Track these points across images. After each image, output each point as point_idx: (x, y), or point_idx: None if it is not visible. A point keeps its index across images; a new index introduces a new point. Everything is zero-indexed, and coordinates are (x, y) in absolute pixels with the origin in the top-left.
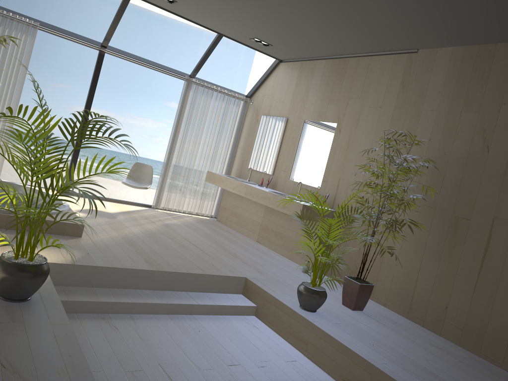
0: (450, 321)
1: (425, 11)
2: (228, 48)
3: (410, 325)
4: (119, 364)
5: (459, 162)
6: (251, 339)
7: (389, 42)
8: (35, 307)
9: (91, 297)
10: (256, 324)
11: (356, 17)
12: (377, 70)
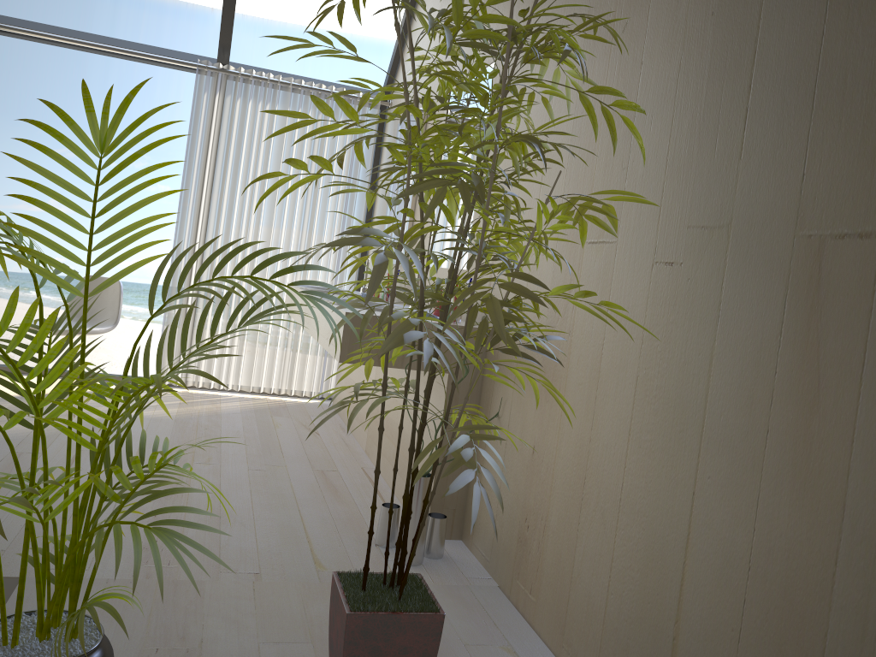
0: None
1: None
2: None
3: None
4: None
5: None
6: None
7: None
8: None
9: None
10: None
11: None
12: None
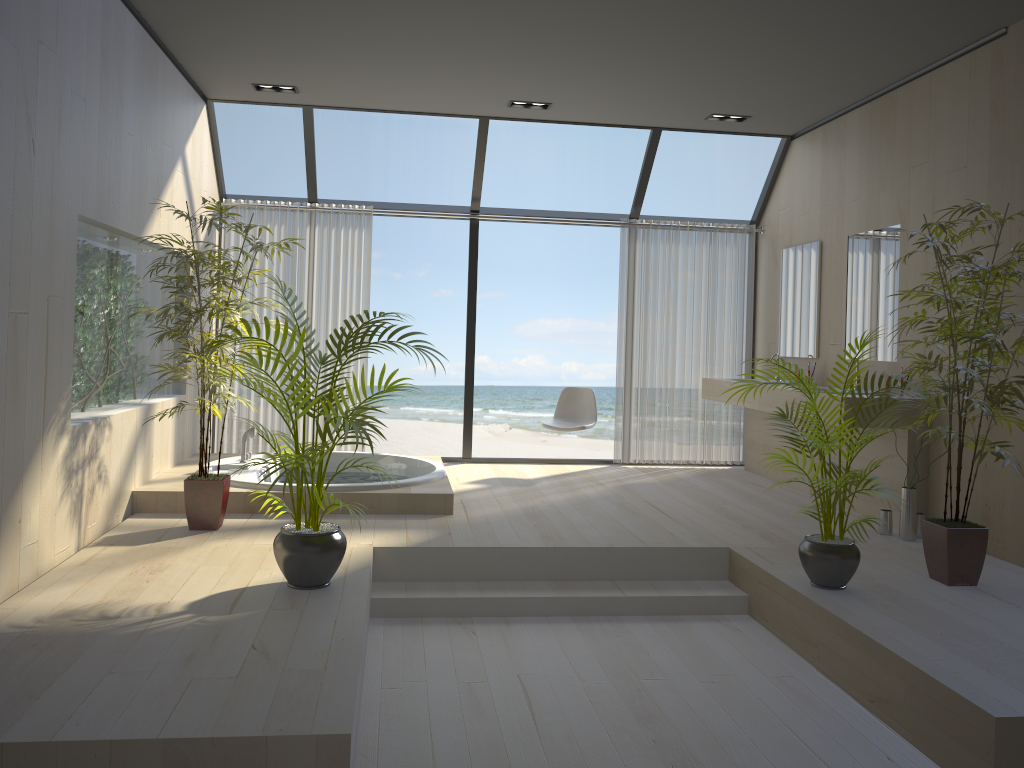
0: None
1: None
2: (773, 138)
3: None
4: (454, 674)
5: None
6: (715, 647)
7: (938, 35)
8: (329, 594)
9: (442, 593)
10: (742, 626)
11: (830, 18)
12: (945, 96)
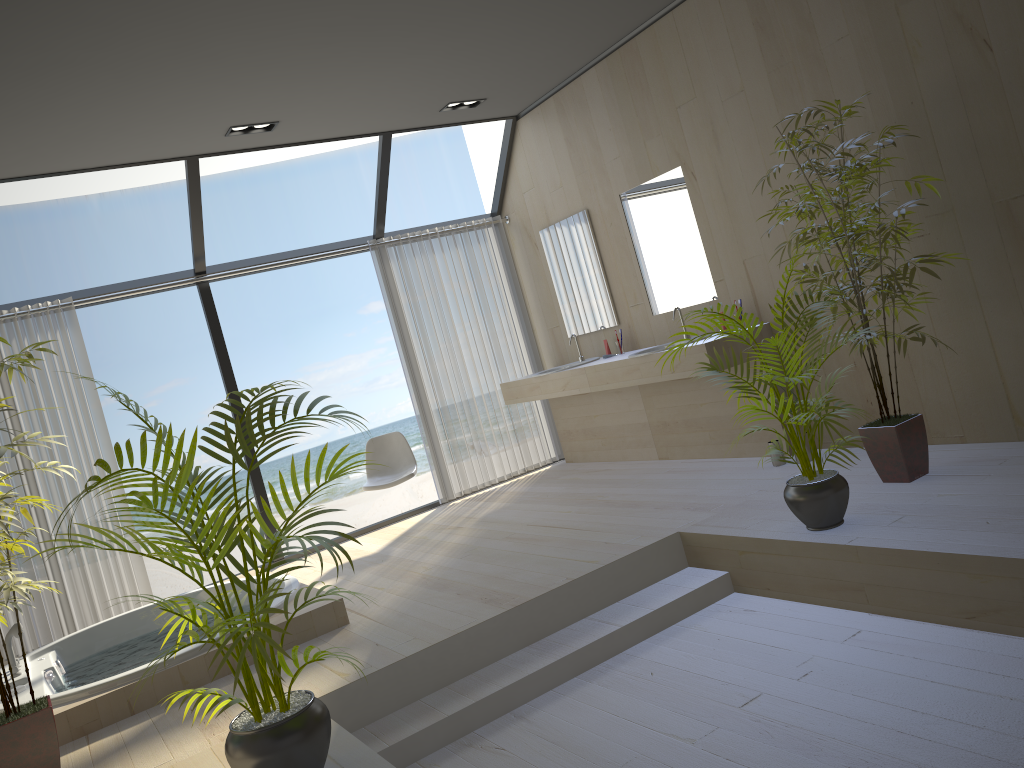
0: None
1: None
2: (413, 153)
3: None
4: None
5: (947, 102)
6: (754, 637)
7: None
8: None
9: (426, 718)
10: (747, 606)
11: None
12: (697, 29)
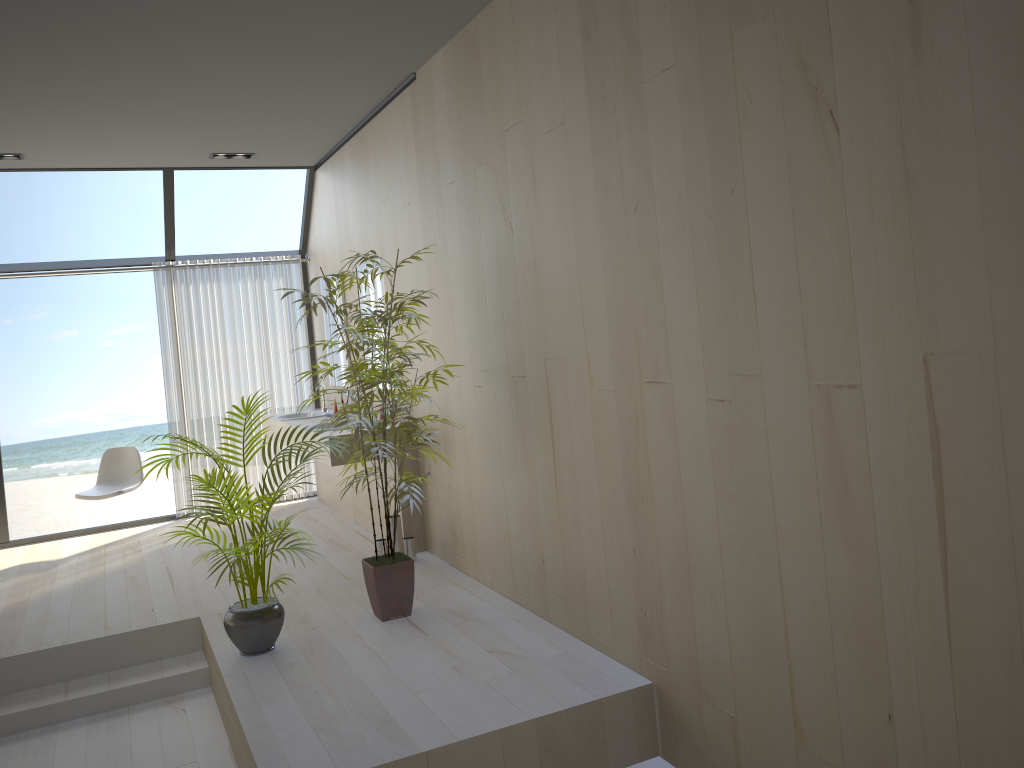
0: (552, 587)
1: (286, 22)
2: None
3: (500, 616)
4: None
5: (494, 270)
6: (140, 741)
7: (360, 81)
8: None
9: None
10: (192, 705)
11: (237, 70)
12: (391, 135)
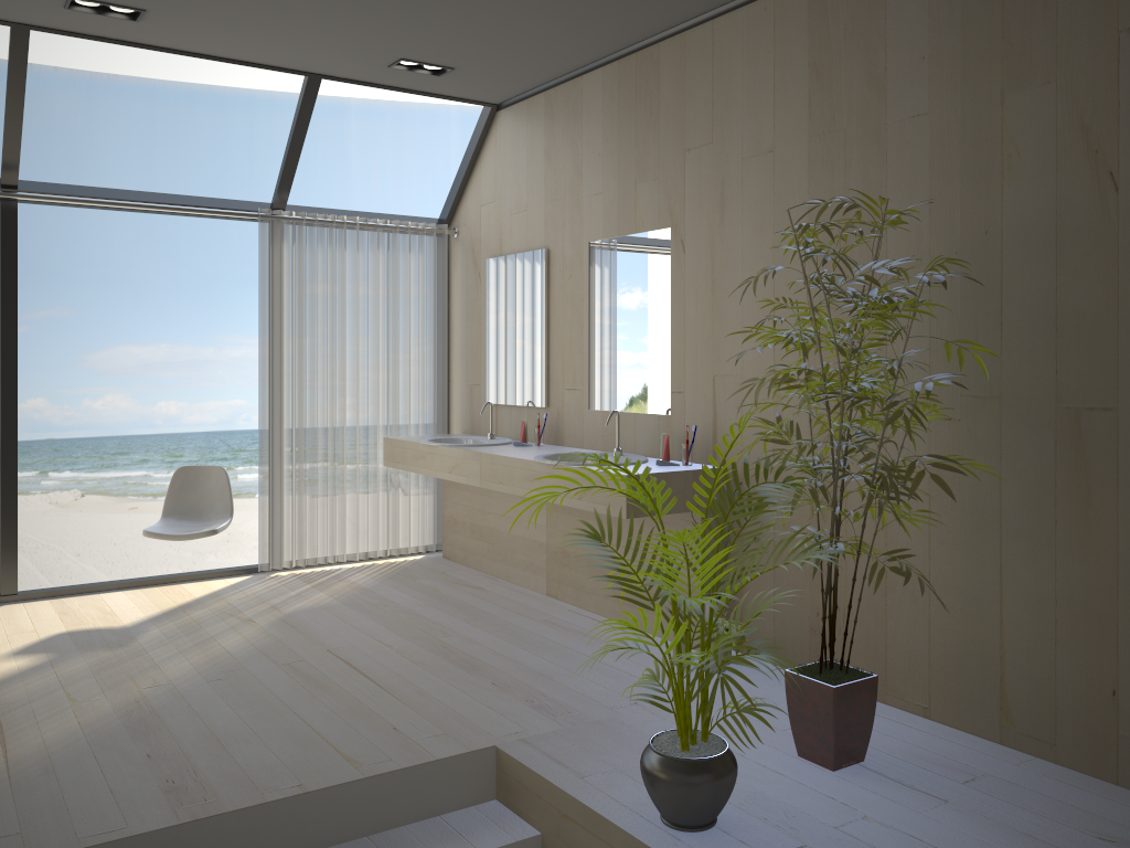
0: None
1: None
2: (418, 125)
3: (1016, 769)
4: None
5: (1035, 246)
6: None
7: None
8: None
9: None
10: None
11: None
12: (737, 53)
